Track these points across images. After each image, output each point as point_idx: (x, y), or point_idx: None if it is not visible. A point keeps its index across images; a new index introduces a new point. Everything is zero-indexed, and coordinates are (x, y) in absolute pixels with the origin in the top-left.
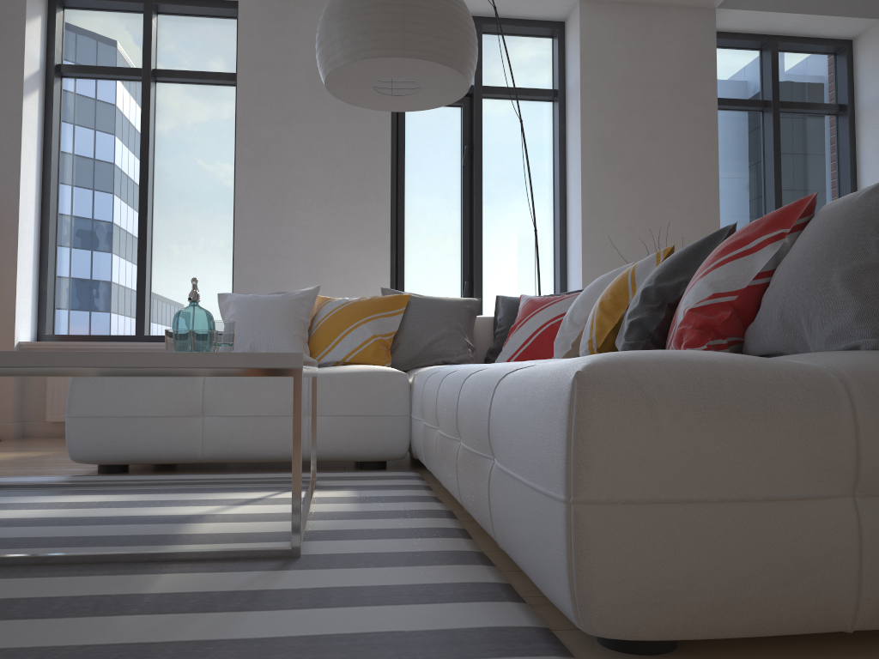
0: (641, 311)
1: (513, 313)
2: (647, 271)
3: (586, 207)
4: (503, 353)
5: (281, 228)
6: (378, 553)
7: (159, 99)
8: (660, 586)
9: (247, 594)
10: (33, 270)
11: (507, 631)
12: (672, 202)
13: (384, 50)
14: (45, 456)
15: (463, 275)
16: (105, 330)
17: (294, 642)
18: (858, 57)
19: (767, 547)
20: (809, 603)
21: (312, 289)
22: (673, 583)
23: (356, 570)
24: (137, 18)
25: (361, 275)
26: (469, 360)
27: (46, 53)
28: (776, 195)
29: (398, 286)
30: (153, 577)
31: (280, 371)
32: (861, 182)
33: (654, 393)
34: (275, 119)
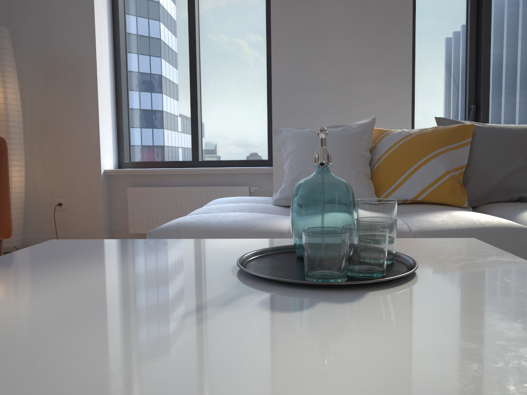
0: None
1: None
2: None
3: None
4: None
5: (312, 64)
6: None
7: None
8: None
9: None
10: (111, 110)
11: None
12: None
13: None
14: None
15: (469, 100)
16: (168, 157)
17: None
18: None
19: None
20: None
21: (368, 122)
22: None
23: None
24: None
25: (385, 103)
26: None
27: None
28: None
29: None
30: None
31: None
32: None
33: None
34: None
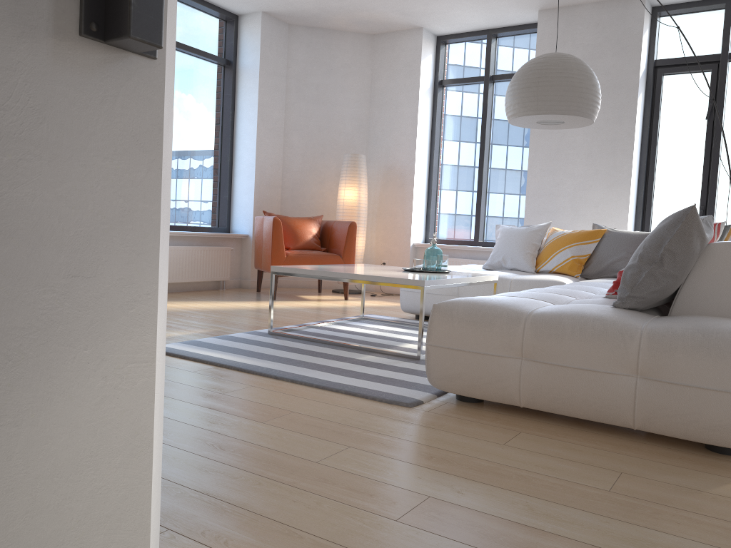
0: None
1: None
2: None
3: None
4: None
5: (555, 177)
6: None
7: (494, 94)
8: (450, 375)
9: (382, 364)
10: (423, 203)
11: (432, 387)
12: None
13: (528, 112)
14: None
15: (700, 205)
16: (459, 237)
17: (371, 375)
18: None
19: (484, 369)
20: (500, 392)
21: (545, 224)
22: (454, 375)
23: None
24: (484, 43)
25: (608, 207)
26: None
27: (434, 75)
28: None
29: (646, 213)
30: (365, 355)
31: (416, 287)
32: None
33: (454, 314)
34: None
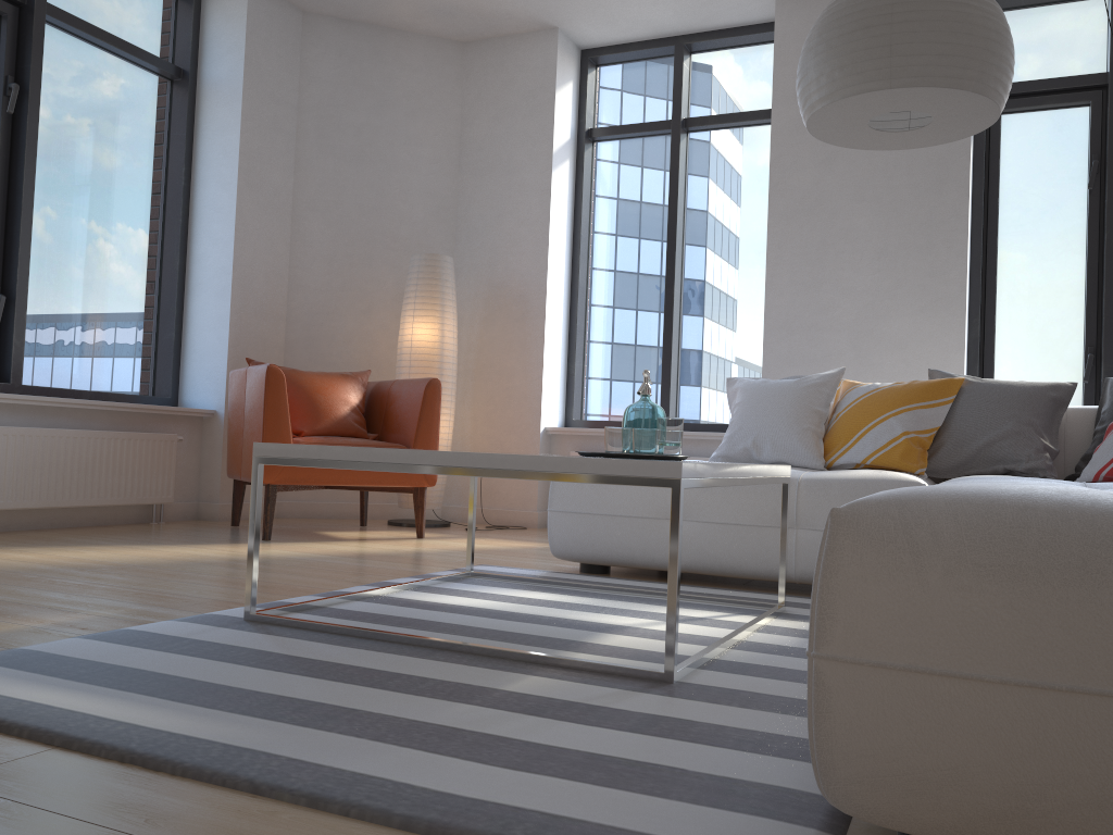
0: None
1: None
2: None
3: None
4: (1093, 461)
5: (820, 294)
6: (760, 693)
7: (690, 152)
8: (918, 772)
9: (583, 707)
10: (561, 352)
11: (795, 794)
12: None
13: (866, 83)
14: (549, 549)
15: (1086, 346)
16: None
17: (575, 755)
18: None
19: (1073, 752)
20: None
21: (833, 372)
22: (935, 772)
23: (714, 705)
24: (669, 63)
25: (924, 349)
26: (1044, 469)
27: (578, 119)
28: None
29: (985, 362)
30: (521, 676)
31: (658, 481)
32: None
33: (925, 540)
34: (816, 160)
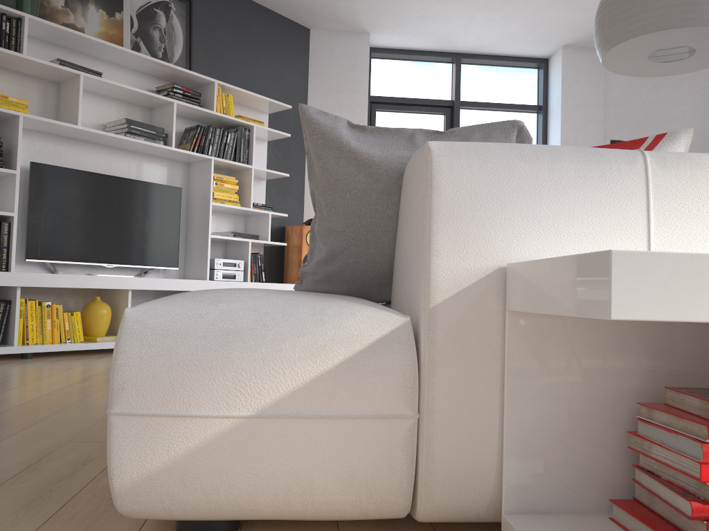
0: None
1: None
2: None
3: None
4: None
5: None
6: None
7: None
8: None
9: None
10: None
11: None
12: None
13: (601, 51)
14: None
15: None
16: None
17: None
18: None
19: None
20: None
21: None
22: None
23: None
24: None
25: None
26: None
27: None
28: None
29: None
30: None
31: None
32: None
33: None
34: None
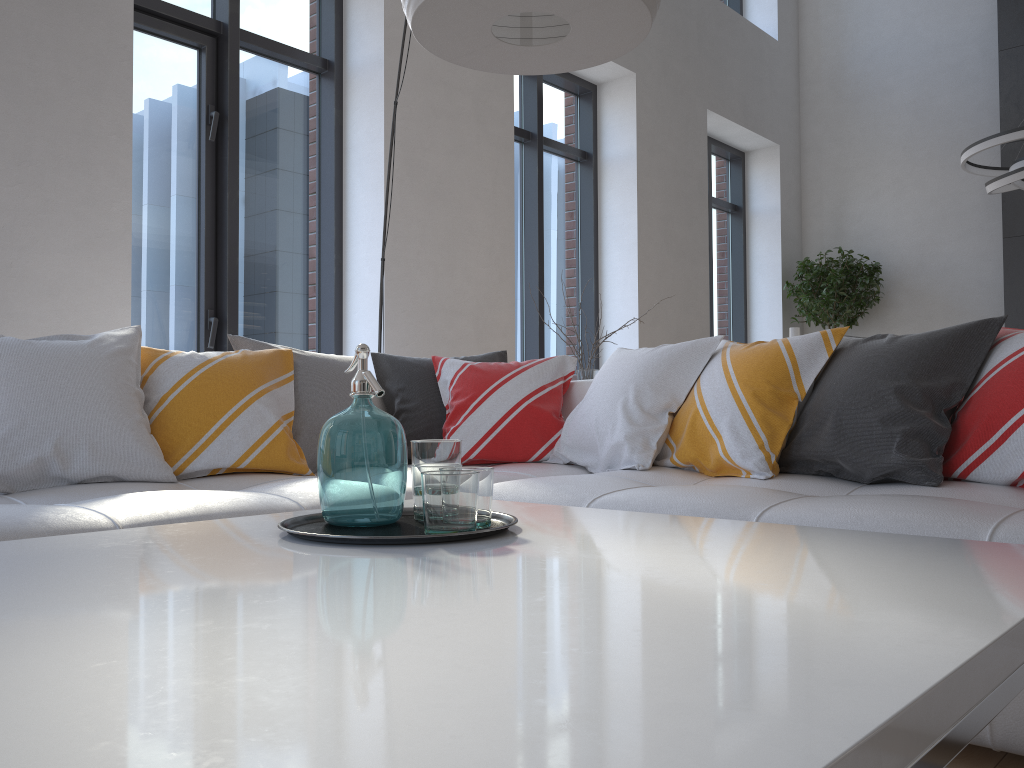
0: (912, 418)
1: (426, 382)
2: (814, 357)
3: (390, 230)
4: None
5: None
6: None
7: None
8: None
9: None
10: None
11: None
12: (474, 237)
13: None
14: None
15: (206, 308)
16: None
17: None
18: (604, 106)
19: None
20: None
21: (132, 333)
22: None
23: None
24: None
25: (83, 299)
26: None
27: None
28: (539, 241)
29: None
30: None
31: None
32: (603, 238)
33: None
34: None
